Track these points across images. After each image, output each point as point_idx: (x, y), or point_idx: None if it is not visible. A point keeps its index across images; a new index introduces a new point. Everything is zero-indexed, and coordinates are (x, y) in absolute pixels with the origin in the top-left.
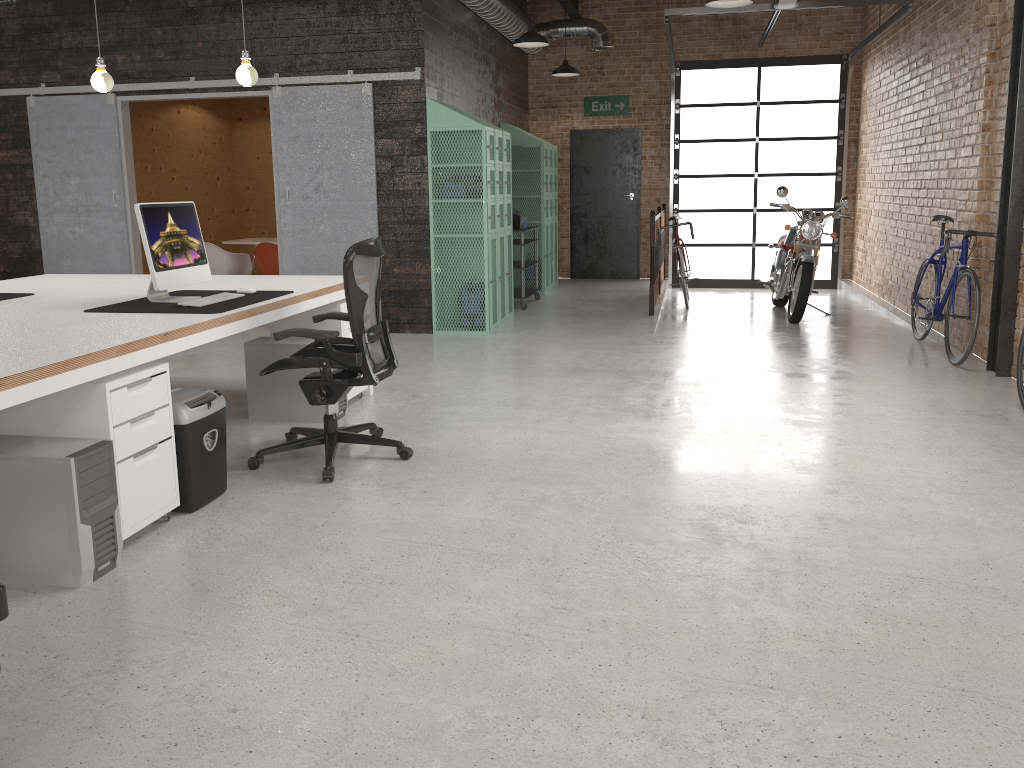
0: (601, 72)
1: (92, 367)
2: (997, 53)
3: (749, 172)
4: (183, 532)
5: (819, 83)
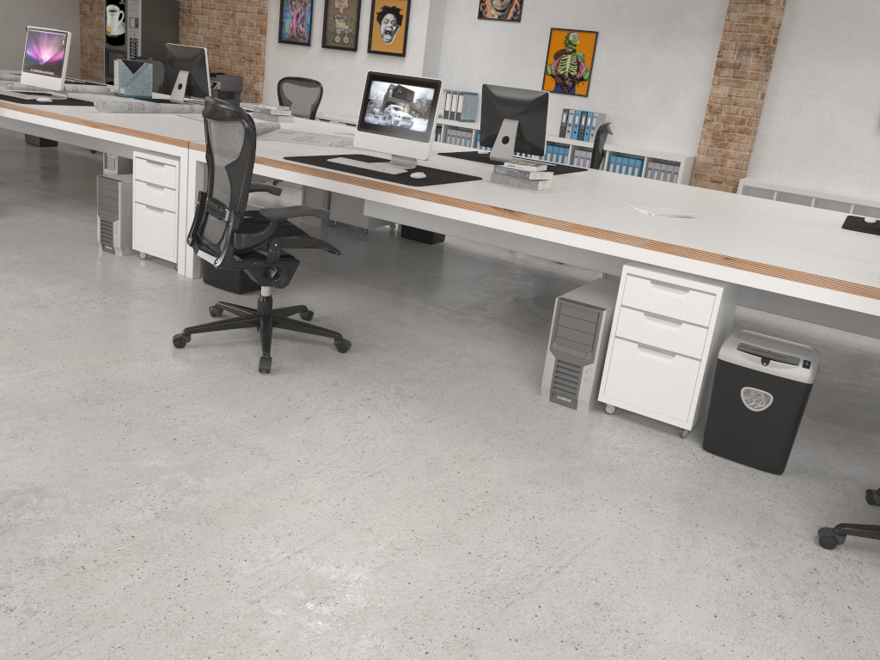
0: None
1: (611, 244)
2: None
3: None
4: (649, 441)
5: None
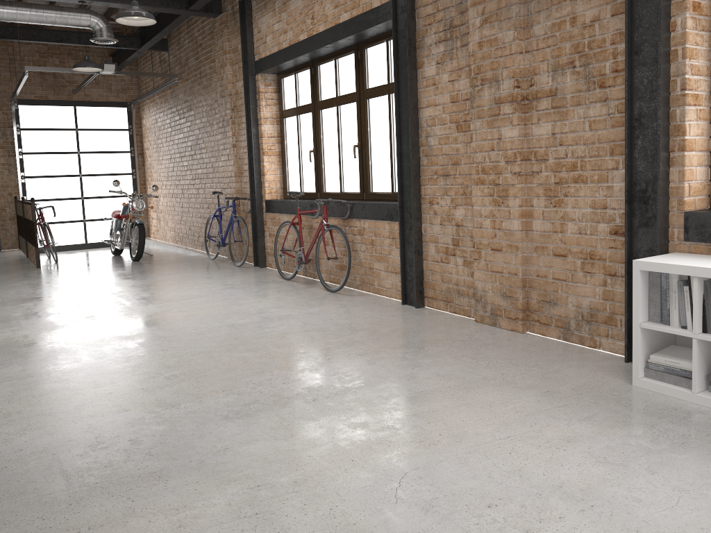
0: None
1: None
2: (235, 109)
3: (76, 173)
4: None
5: (115, 118)
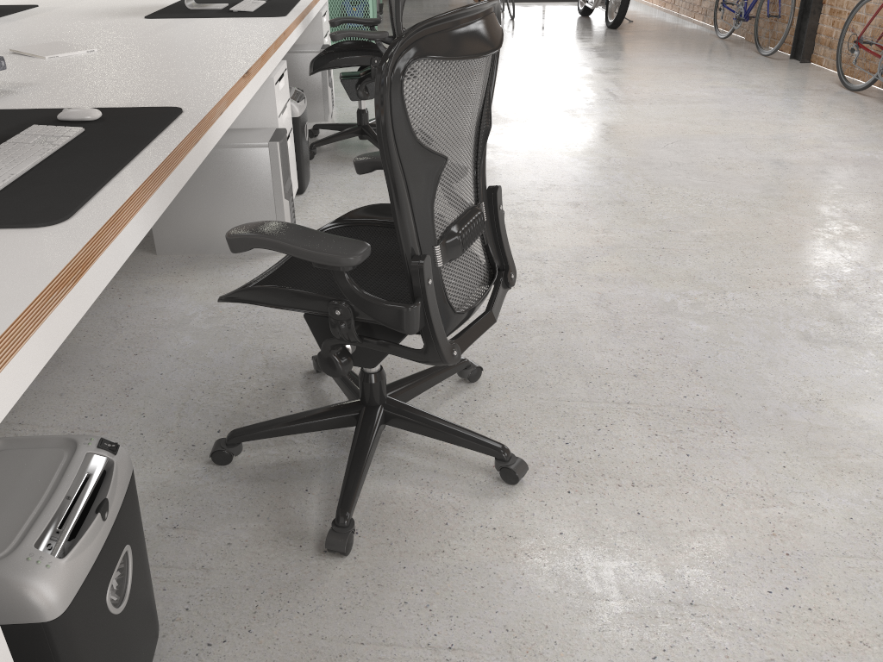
0: None
1: (269, 61)
2: None
3: None
4: (315, 208)
5: None
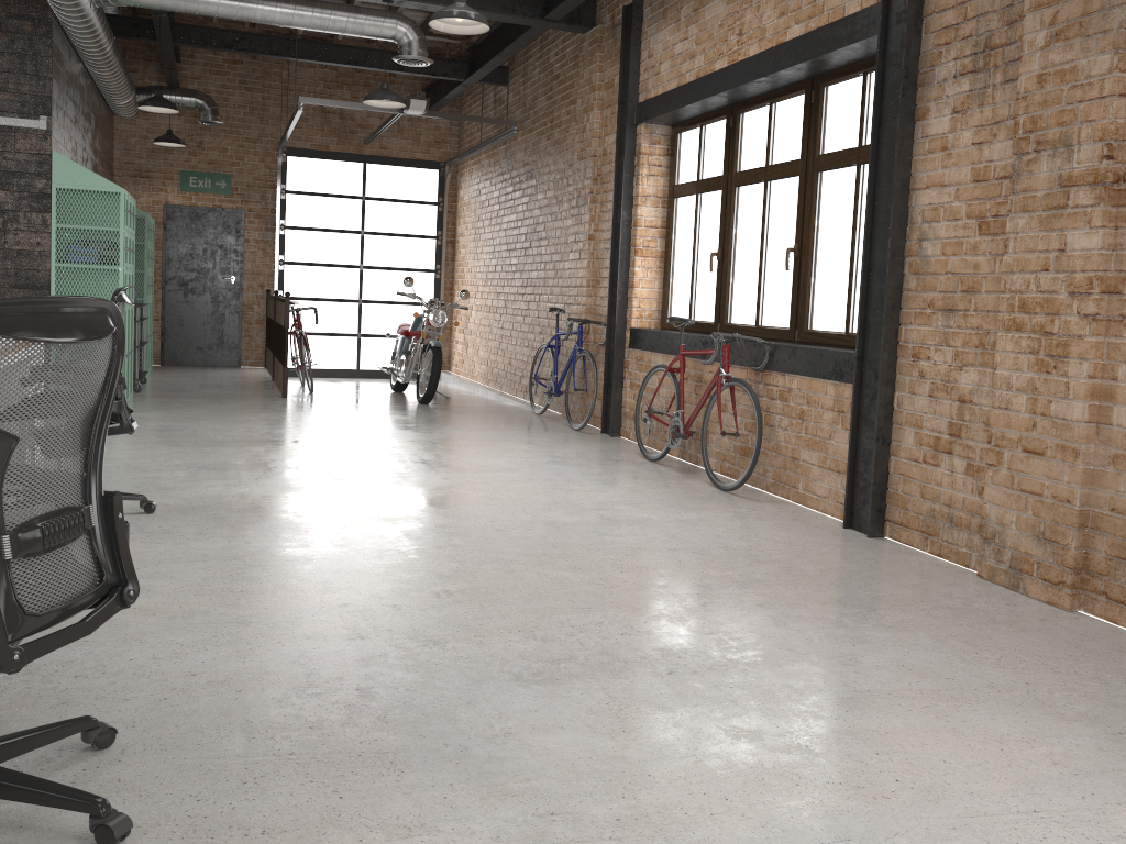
0: (201, 147)
1: None
2: (599, 178)
3: (355, 263)
4: None
5: (420, 185)
